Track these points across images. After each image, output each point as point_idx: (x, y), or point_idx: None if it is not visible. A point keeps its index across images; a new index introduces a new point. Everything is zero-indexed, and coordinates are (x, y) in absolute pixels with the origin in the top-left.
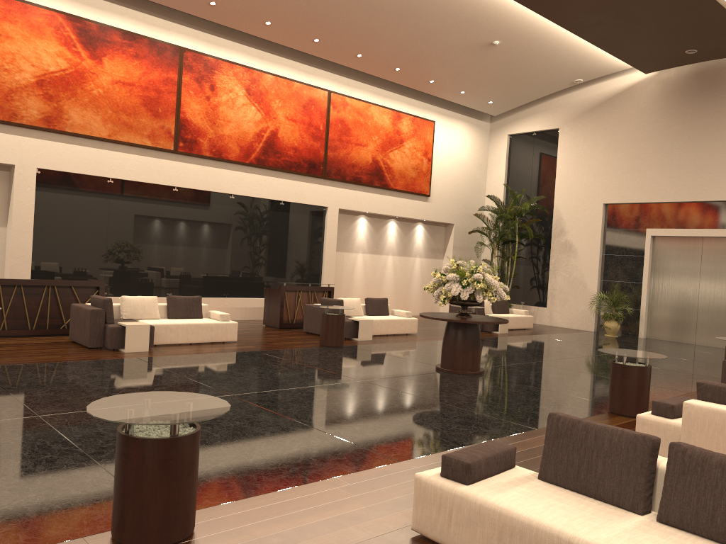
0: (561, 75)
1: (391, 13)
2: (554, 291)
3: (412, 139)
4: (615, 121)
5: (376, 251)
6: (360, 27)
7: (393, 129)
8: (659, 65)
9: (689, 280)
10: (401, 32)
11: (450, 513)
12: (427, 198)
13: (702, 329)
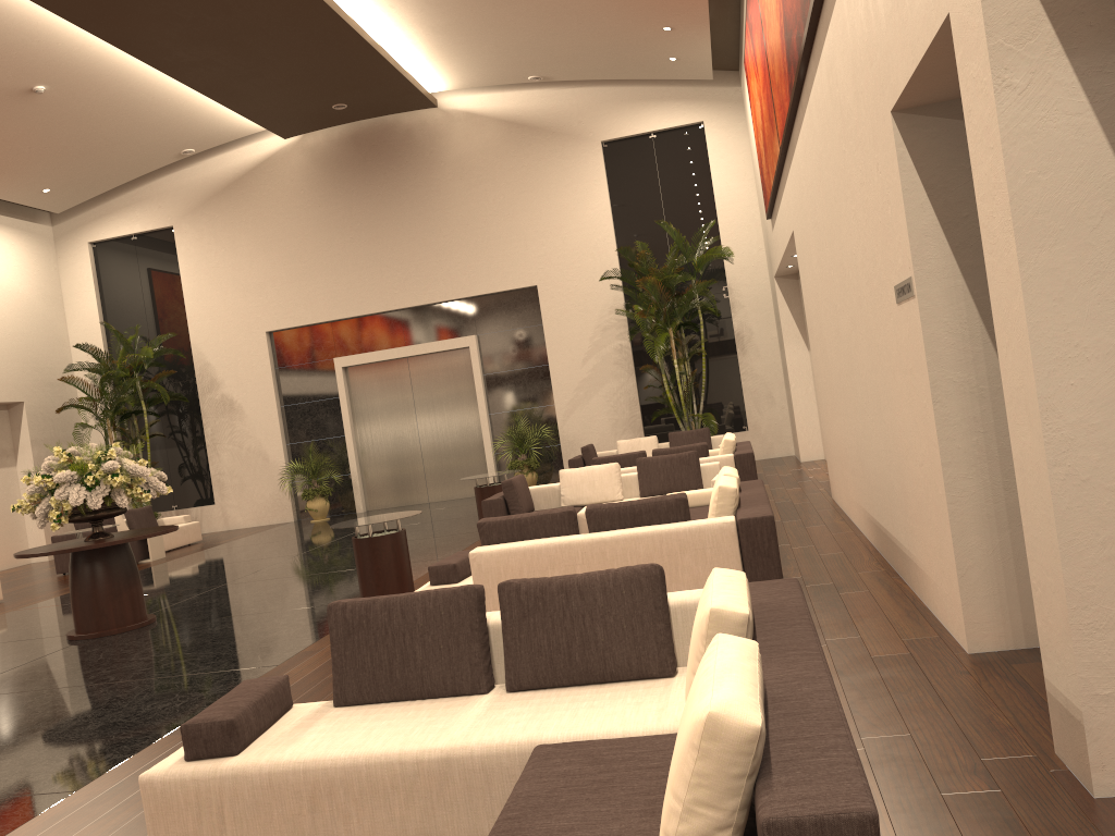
0: (161, 143)
1: None
2: (221, 476)
3: None
4: (257, 209)
5: None
6: None
7: None
8: (302, 126)
9: (404, 418)
10: None
11: (221, 810)
12: None
13: (433, 480)
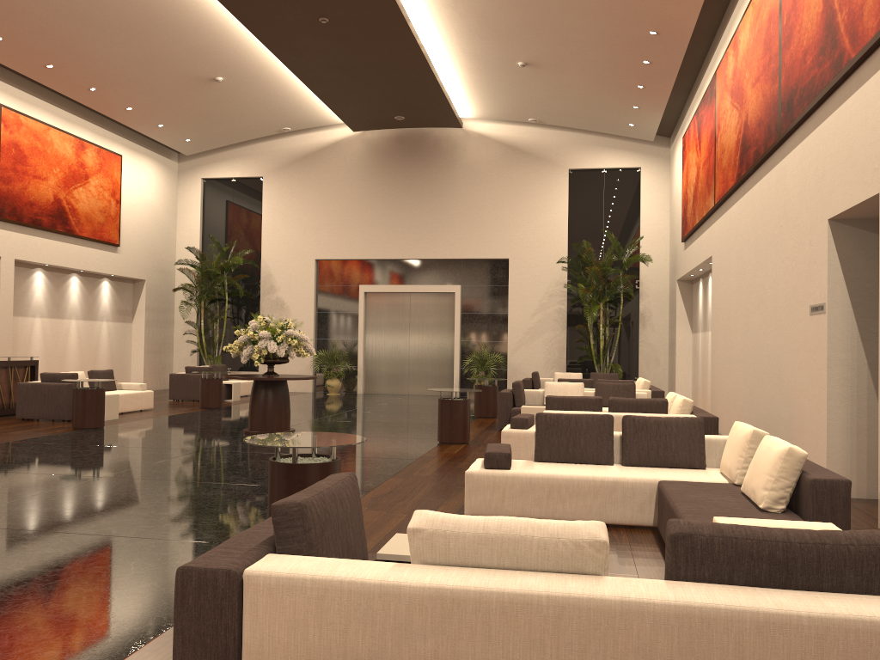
0: (272, 121)
1: (114, 26)
2: None
3: (99, 175)
4: (323, 175)
5: (57, 315)
6: (67, 34)
7: (77, 161)
8: (369, 126)
9: (400, 333)
10: (116, 50)
11: (504, 491)
12: (116, 248)
13: (414, 380)
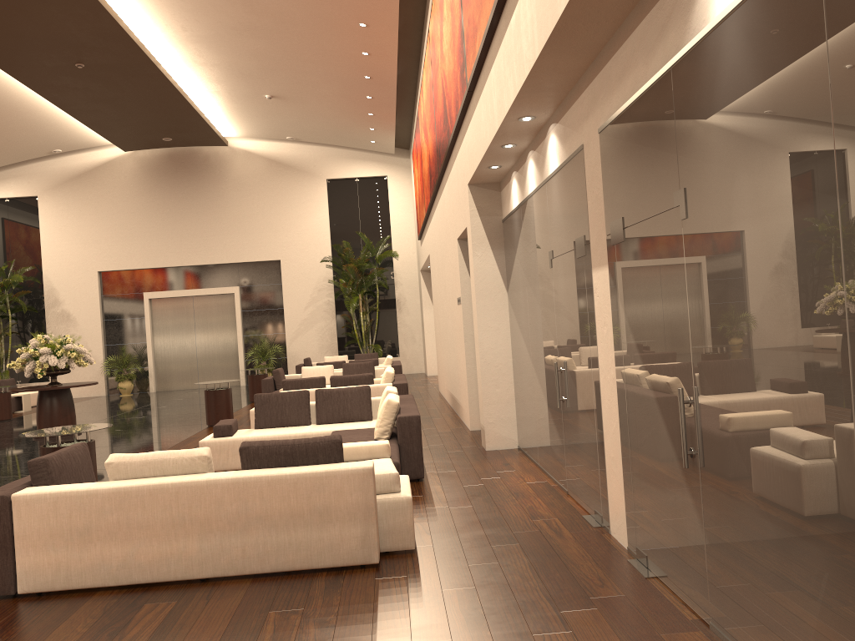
0: (42, 145)
1: None
2: None
3: None
4: (99, 192)
5: None
6: None
7: None
8: (139, 146)
9: (187, 334)
10: None
11: (228, 451)
12: None
13: (203, 374)
